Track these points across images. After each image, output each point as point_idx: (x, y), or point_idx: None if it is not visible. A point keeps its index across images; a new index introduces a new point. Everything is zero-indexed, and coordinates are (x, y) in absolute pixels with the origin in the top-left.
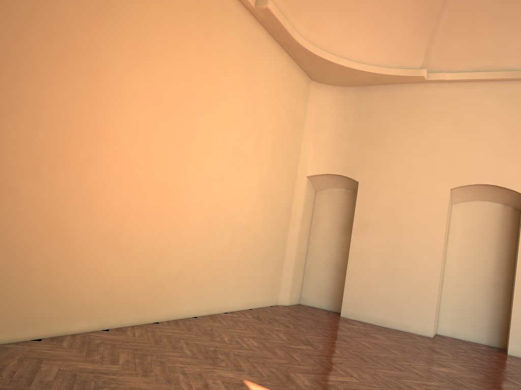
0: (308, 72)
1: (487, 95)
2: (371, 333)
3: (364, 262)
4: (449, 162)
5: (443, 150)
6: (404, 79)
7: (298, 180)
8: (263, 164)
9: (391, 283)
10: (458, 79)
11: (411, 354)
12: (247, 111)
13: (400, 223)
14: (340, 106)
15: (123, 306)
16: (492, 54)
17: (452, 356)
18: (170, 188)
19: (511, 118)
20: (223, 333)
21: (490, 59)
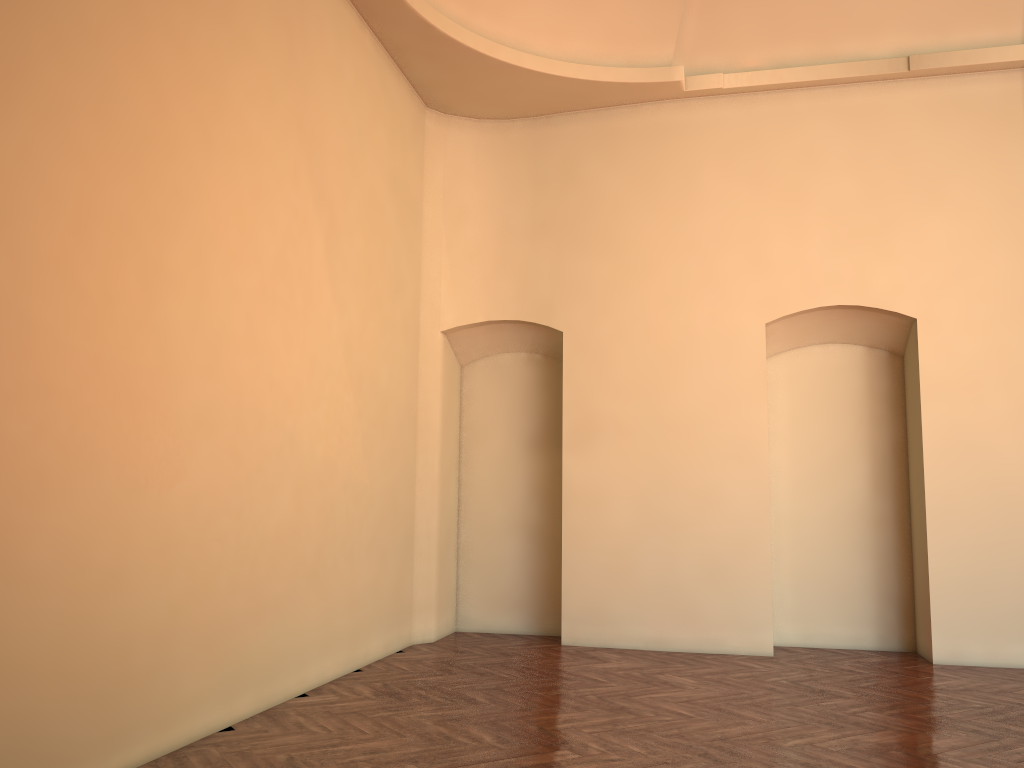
0: (419, 86)
1: (813, 117)
2: (657, 674)
3: (600, 512)
4: (754, 267)
5: (740, 242)
6: (637, 92)
7: (424, 341)
8: (348, 302)
9: (666, 550)
10: (751, 87)
11: (783, 712)
12: (300, 165)
13: (669, 413)
14: (497, 165)
15: (5, 757)
16: (814, 27)
17: (857, 696)
18: (119, 369)
19: (867, 161)
20: (327, 765)
21: (810, 40)
